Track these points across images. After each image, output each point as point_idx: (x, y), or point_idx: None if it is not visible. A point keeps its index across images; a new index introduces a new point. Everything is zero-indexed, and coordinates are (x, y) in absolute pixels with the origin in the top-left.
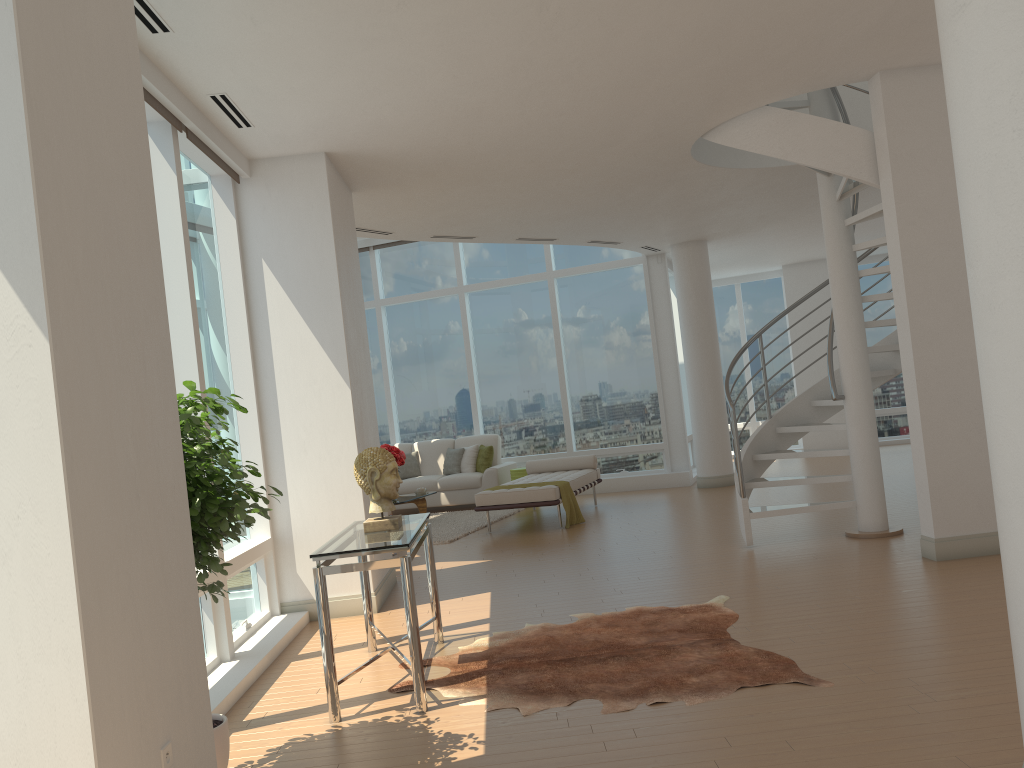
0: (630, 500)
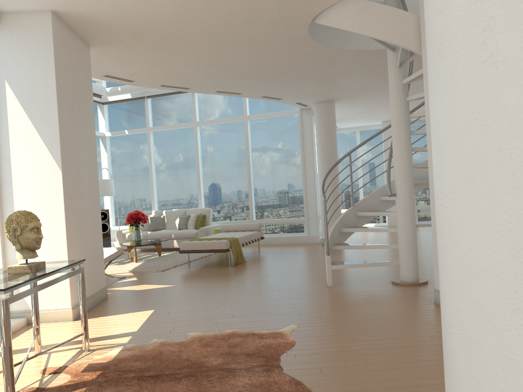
0: (280, 250)
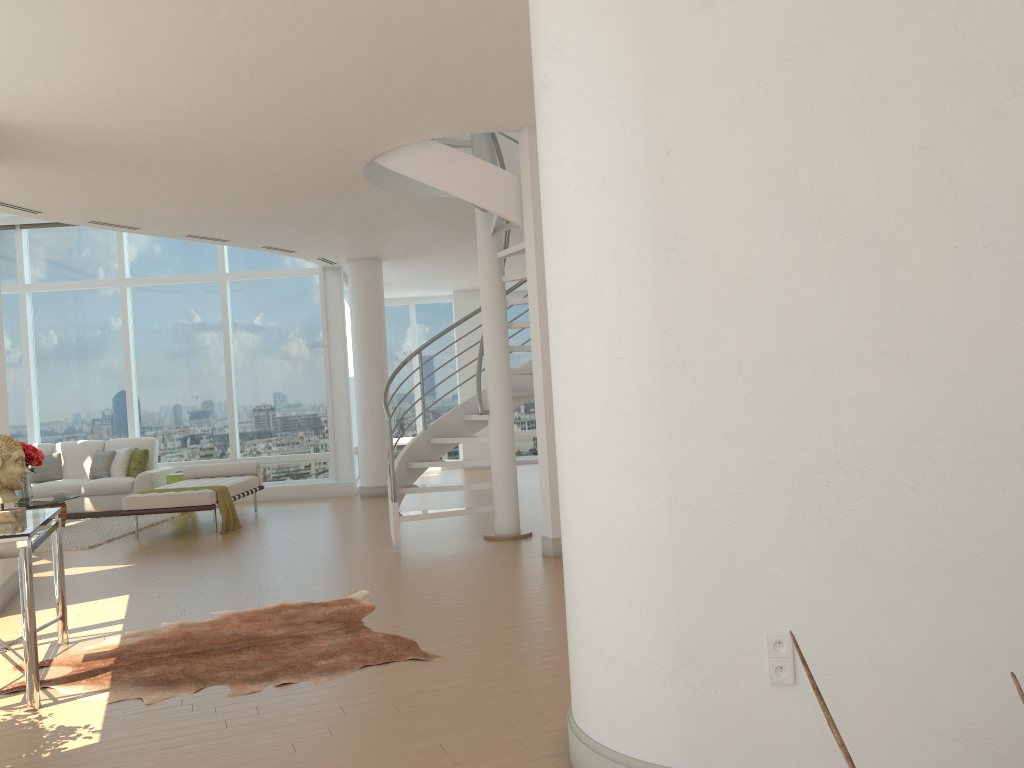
0: (292, 508)
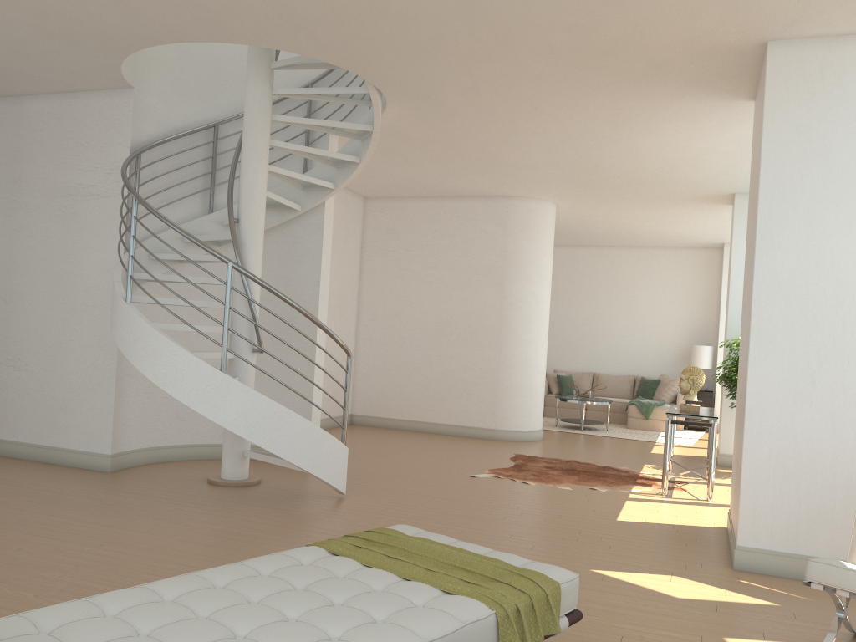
0: None
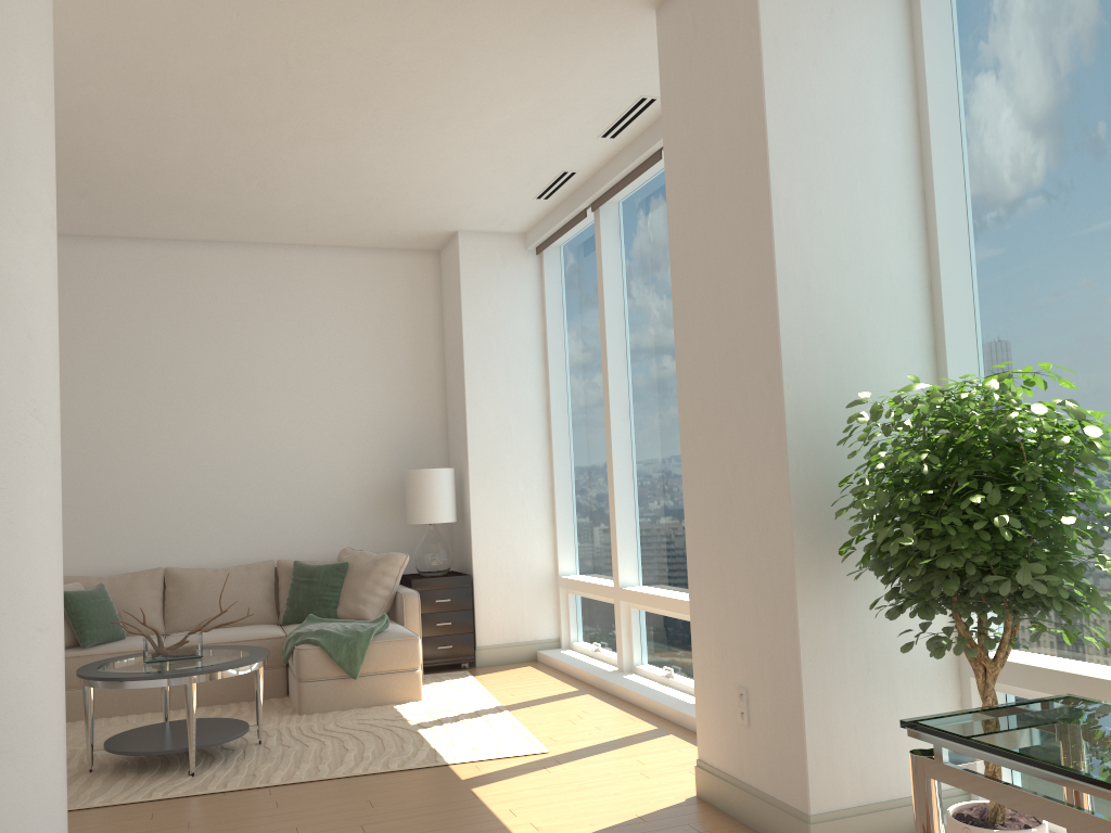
0: None
